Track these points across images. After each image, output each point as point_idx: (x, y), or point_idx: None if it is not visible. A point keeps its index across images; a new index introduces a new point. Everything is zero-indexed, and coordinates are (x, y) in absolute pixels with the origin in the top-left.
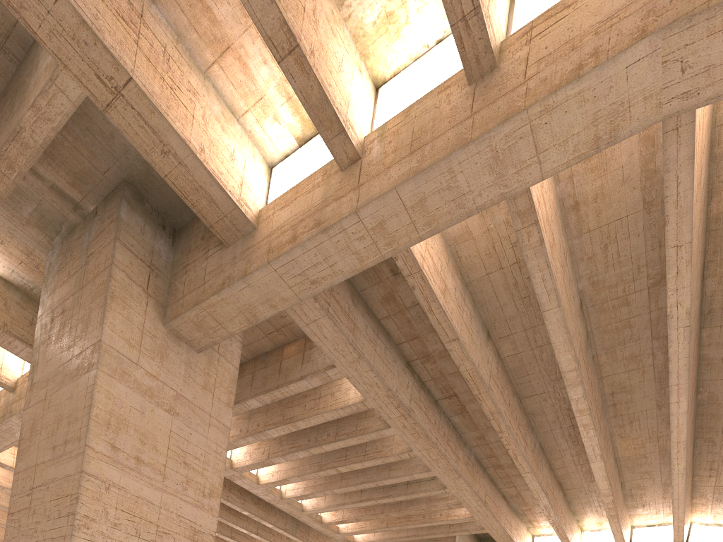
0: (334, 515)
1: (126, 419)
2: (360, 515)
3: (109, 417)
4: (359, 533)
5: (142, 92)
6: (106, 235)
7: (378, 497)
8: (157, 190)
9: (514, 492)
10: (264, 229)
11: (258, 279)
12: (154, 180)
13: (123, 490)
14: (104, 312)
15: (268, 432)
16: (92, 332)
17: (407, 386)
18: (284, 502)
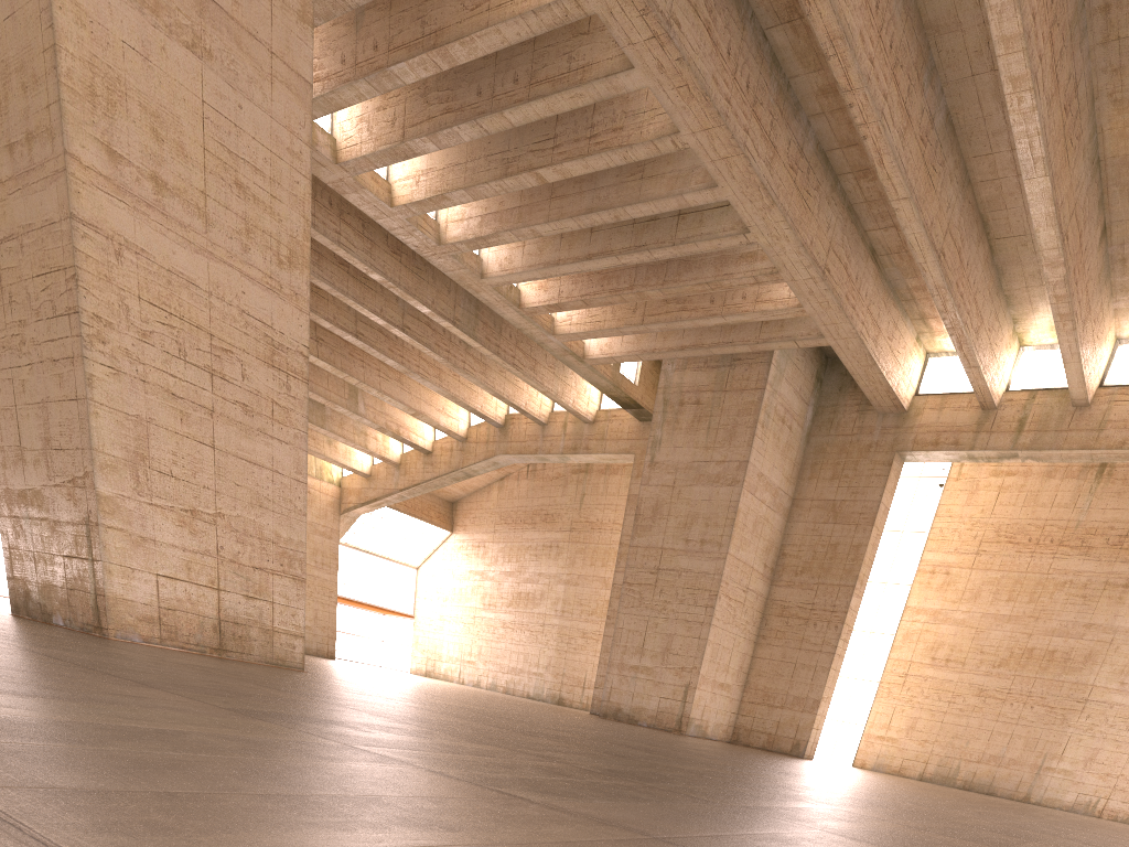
0: (543, 289)
1: (120, 79)
2: (591, 292)
3: (92, 77)
4: (591, 336)
5: None
6: None
7: (622, 248)
8: None
9: (894, 242)
10: None
11: None
12: None
13: (143, 256)
14: None
15: (396, 71)
16: None
17: None
18: (446, 253)
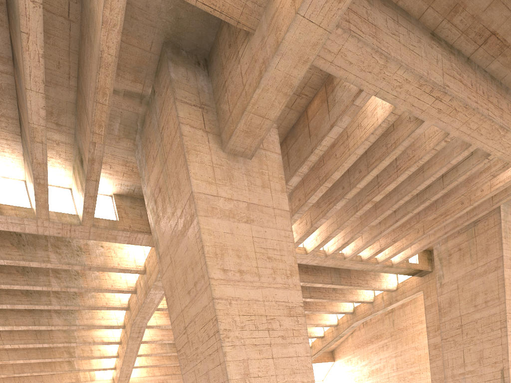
0: (371, 249)
1: (224, 245)
2: (396, 236)
3: (215, 249)
4: (396, 254)
5: None
6: (167, 103)
7: (413, 207)
8: (186, 31)
9: None
10: None
11: (289, 42)
12: (182, 22)
13: (238, 299)
14: (187, 167)
15: (309, 201)
16: (184, 189)
17: (437, 61)
18: (329, 258)
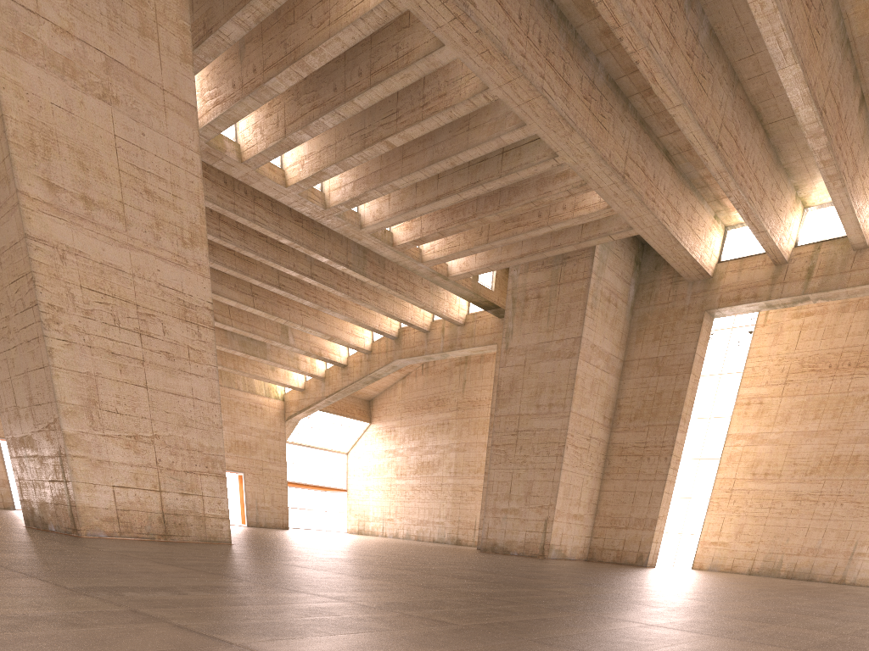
0: (409, 229)
1: (52, 131)
2: (444, 225)
3: (31, 133)
4: (450, 258)
5: None
6: None
7: (462, 187)
8: None
9: (683, 142)
10: None
11: None
12: None
13: (81, 256)
14: None
15: (270, 85)
16: None
17: None
18: (331, 214)
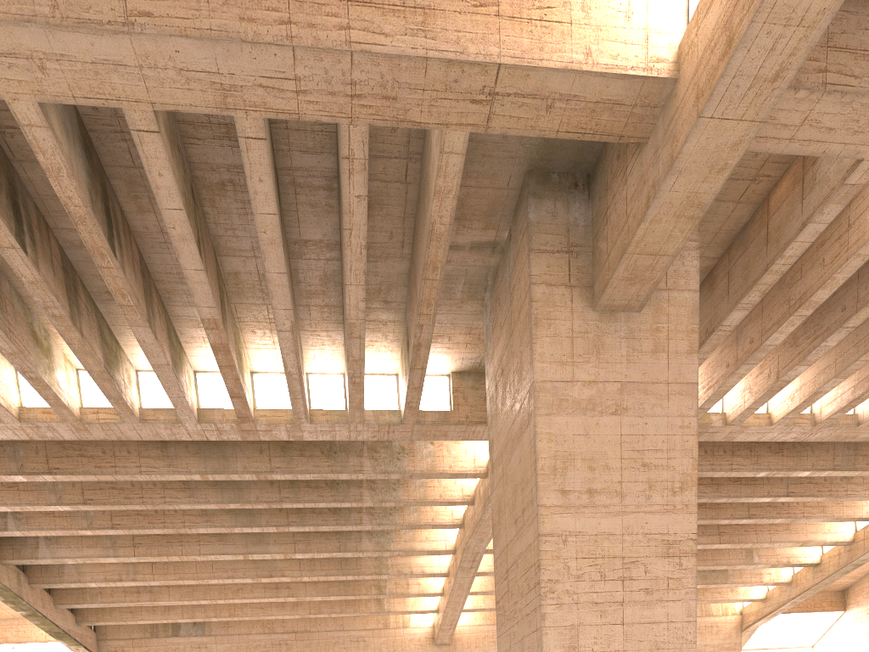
0: None
1: (570, 453)
2: None
3: (554, 461)
4: None
5: (513, 67)
6: (521, 255)
7: None
8: (559, 148)
9: None
10: (687, 70)
11: (690, 153)
12: (553, 140)
13: (580, 534)
14: (531, 347)
15: (768, 342)
16: (525, 377)
17: None
18: (821, 427)
